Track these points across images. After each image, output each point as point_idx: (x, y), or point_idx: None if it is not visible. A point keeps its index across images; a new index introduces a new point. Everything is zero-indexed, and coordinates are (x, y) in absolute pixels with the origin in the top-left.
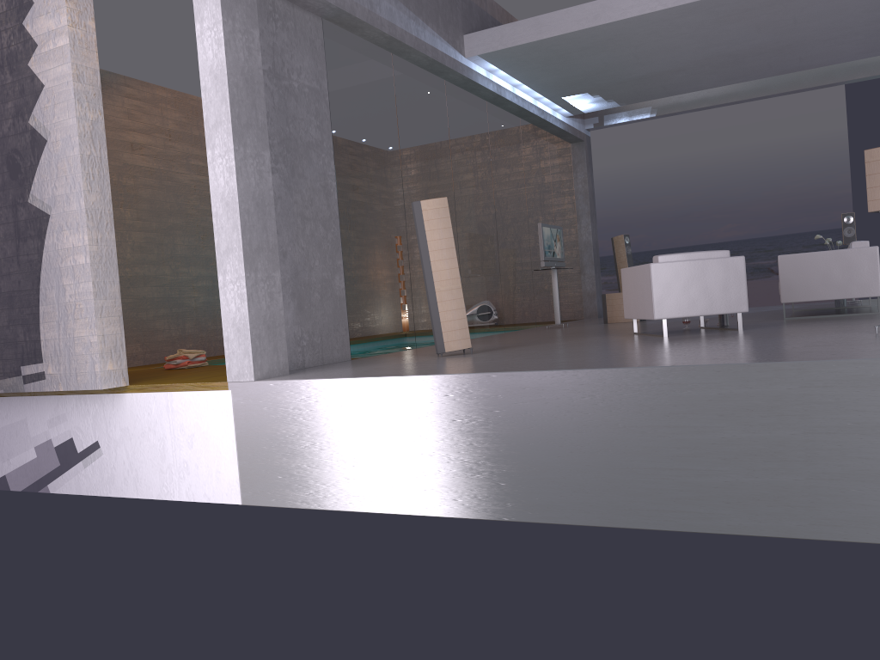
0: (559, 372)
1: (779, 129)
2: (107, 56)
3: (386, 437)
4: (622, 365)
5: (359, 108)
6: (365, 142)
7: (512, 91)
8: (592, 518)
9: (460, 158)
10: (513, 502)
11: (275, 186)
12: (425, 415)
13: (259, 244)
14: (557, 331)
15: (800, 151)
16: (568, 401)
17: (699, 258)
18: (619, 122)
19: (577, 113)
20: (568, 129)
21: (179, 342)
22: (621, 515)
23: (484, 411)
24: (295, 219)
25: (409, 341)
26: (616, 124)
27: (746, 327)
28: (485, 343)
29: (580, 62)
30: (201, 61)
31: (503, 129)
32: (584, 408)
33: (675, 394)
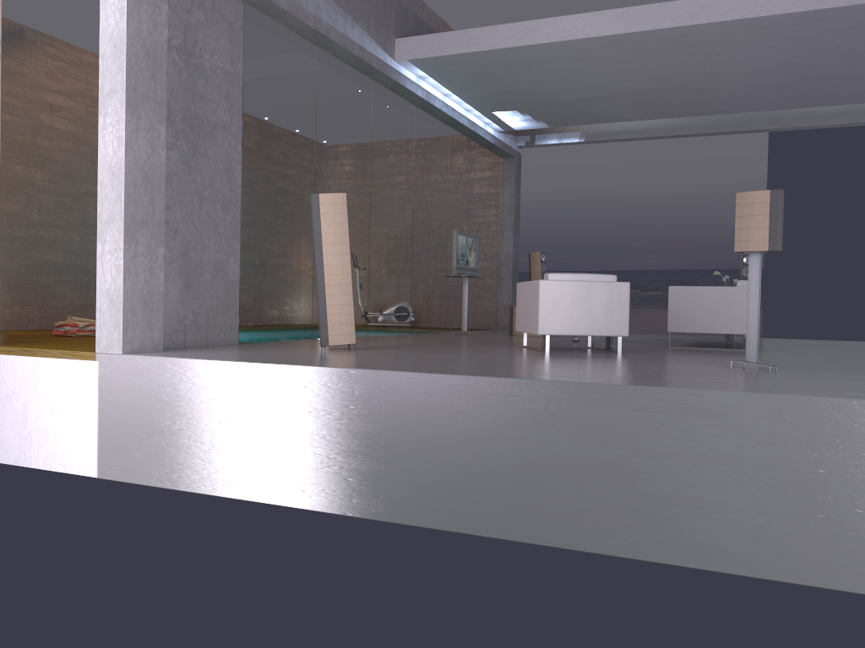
0: (414, 374)
1: (705, 168)
2: (57, 16)
3: (244, 423)
4: (475, 373)
5: (276, 96)
6: (279, 130)
7: (442, 100)
8: (431, 520)
9: (381, 158)
10: (358, 498)
11: (173, 162)
12: (284, 404)
13: (143, 218)
14: (459, 337)
15: (722, 192)
16: (419, 404)
17: (588, 280)
18: (549, 143)
19: (508, 129)
20: (498, 143)
21: (80, 310)
22: (458, 519)
23: (339, 405)
24: (191, 198)
25: (305, 332)
26: (546, 144)
27: (627, 351)
28: (381, 341)
29: (508, 79)
30: (102, 27)
31: (430, 135)
32: (434, 412)
33: (519, 406)
